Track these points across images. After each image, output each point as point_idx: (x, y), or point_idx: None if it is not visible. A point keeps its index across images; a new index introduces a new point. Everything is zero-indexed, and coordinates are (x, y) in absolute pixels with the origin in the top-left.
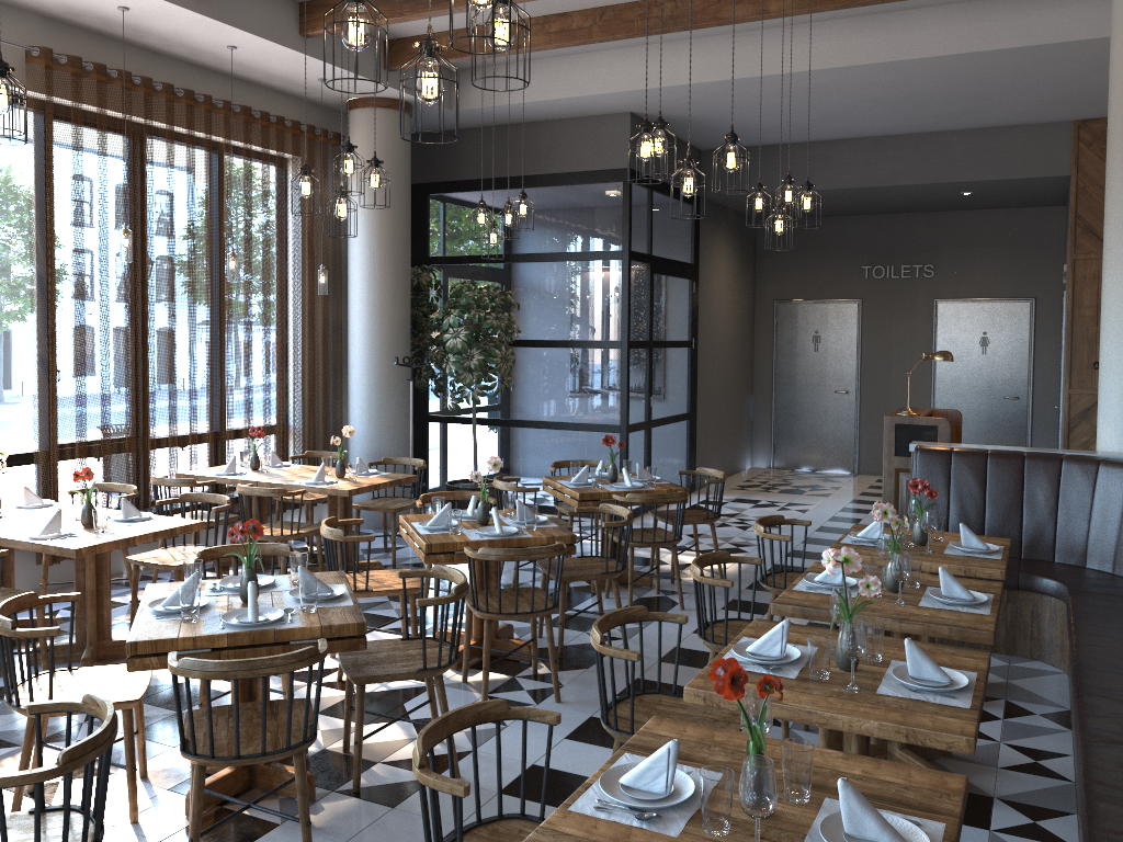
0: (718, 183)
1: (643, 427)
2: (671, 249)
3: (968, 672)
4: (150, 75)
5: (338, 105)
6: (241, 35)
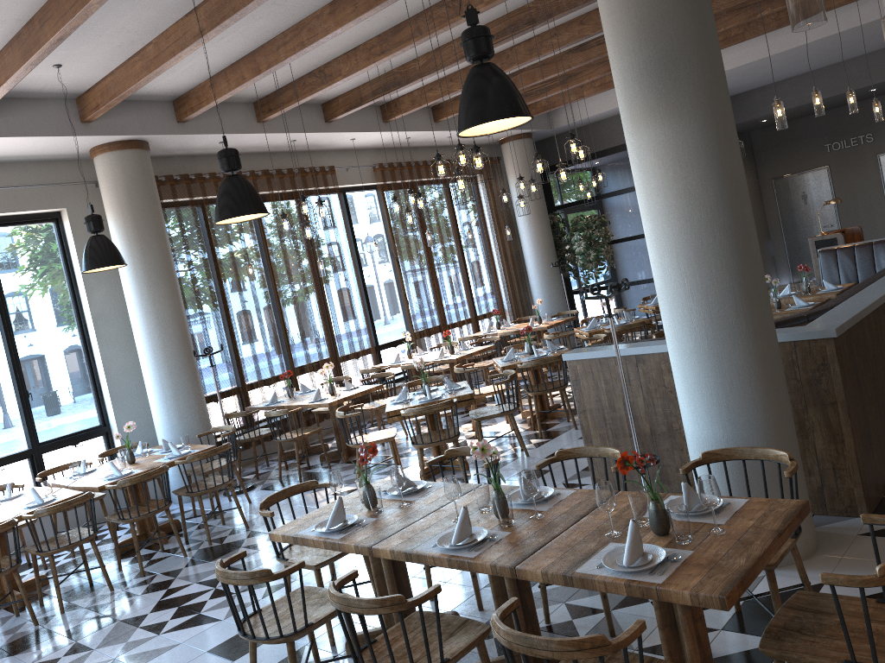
0: None
1: None
2: None
3: None
4: (415, 158)
5: (494, 142)
6: (454, 132)
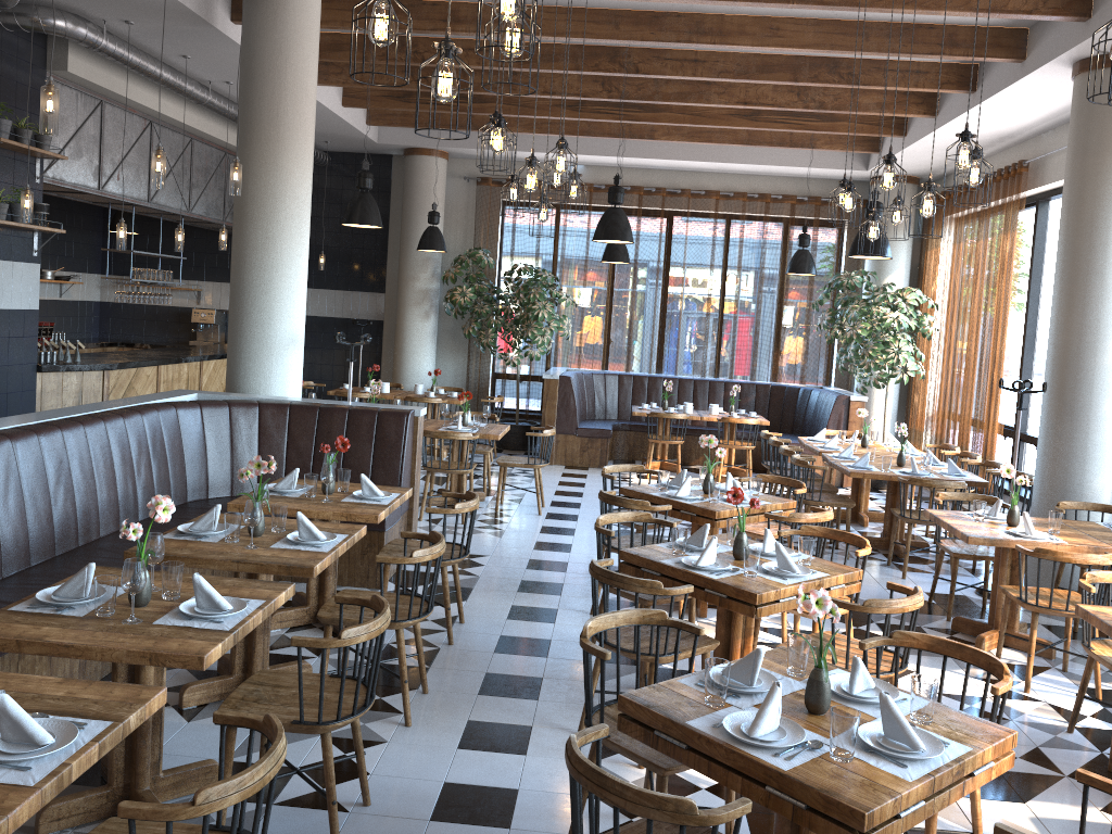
0: None
1: None
2: None
3: (165, 537)
4: None
5: None
6: None
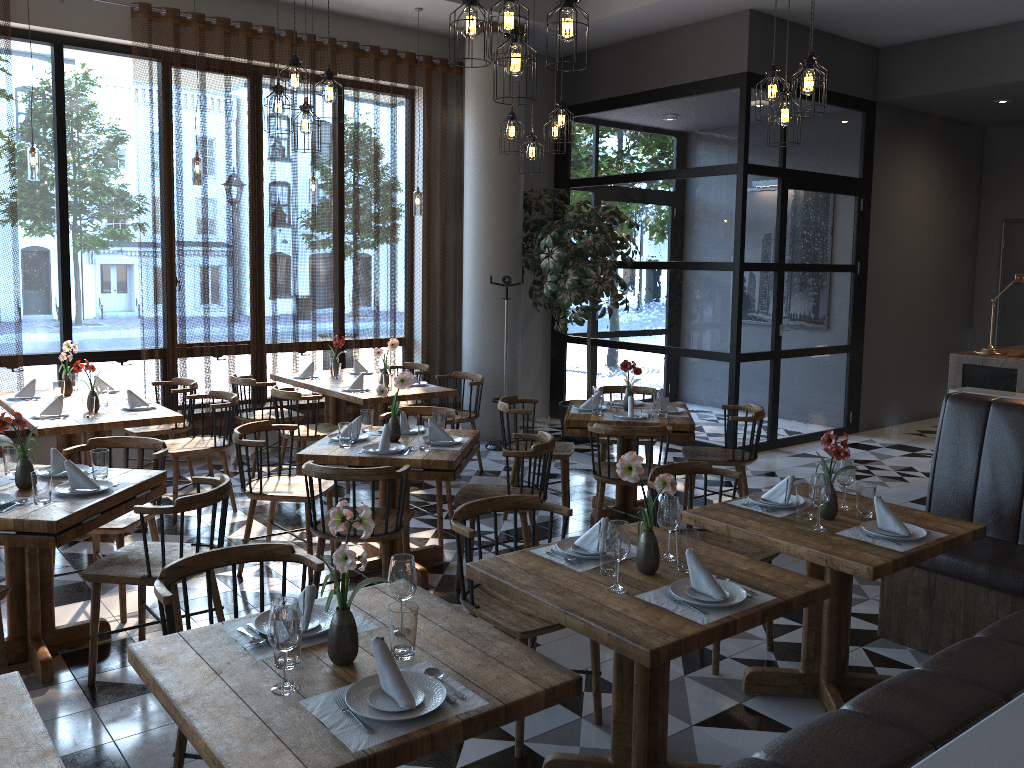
0: (897, 84)
1: (765, 357)
2: (822, 161)
3: (479, 700)
4: (258, 20)
5: (461, 35)
6: None
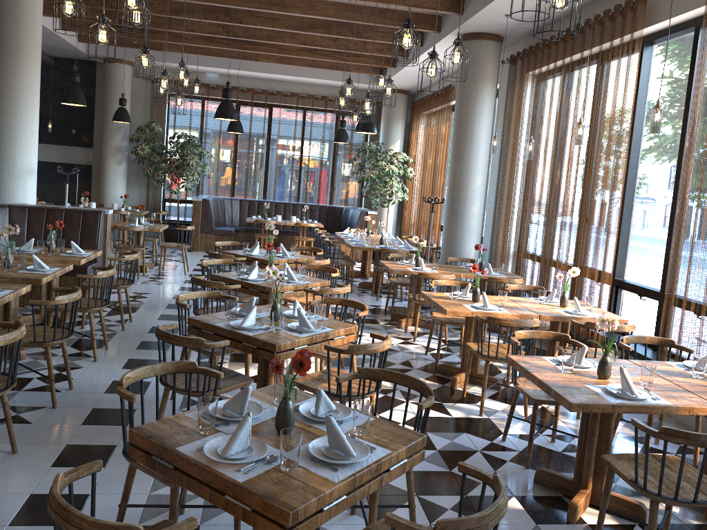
0: None
1: None
2: None
3: None
4: None
5: None
6: None
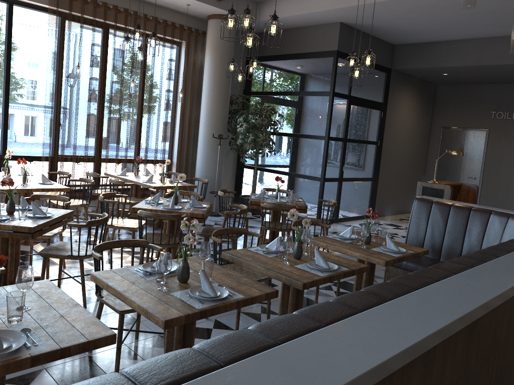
0: (401, 62)
1: (336, 180)
2: (366, 94)
3: (240, 295)
4: (110, 1)
5: (206, 18)
6: None
